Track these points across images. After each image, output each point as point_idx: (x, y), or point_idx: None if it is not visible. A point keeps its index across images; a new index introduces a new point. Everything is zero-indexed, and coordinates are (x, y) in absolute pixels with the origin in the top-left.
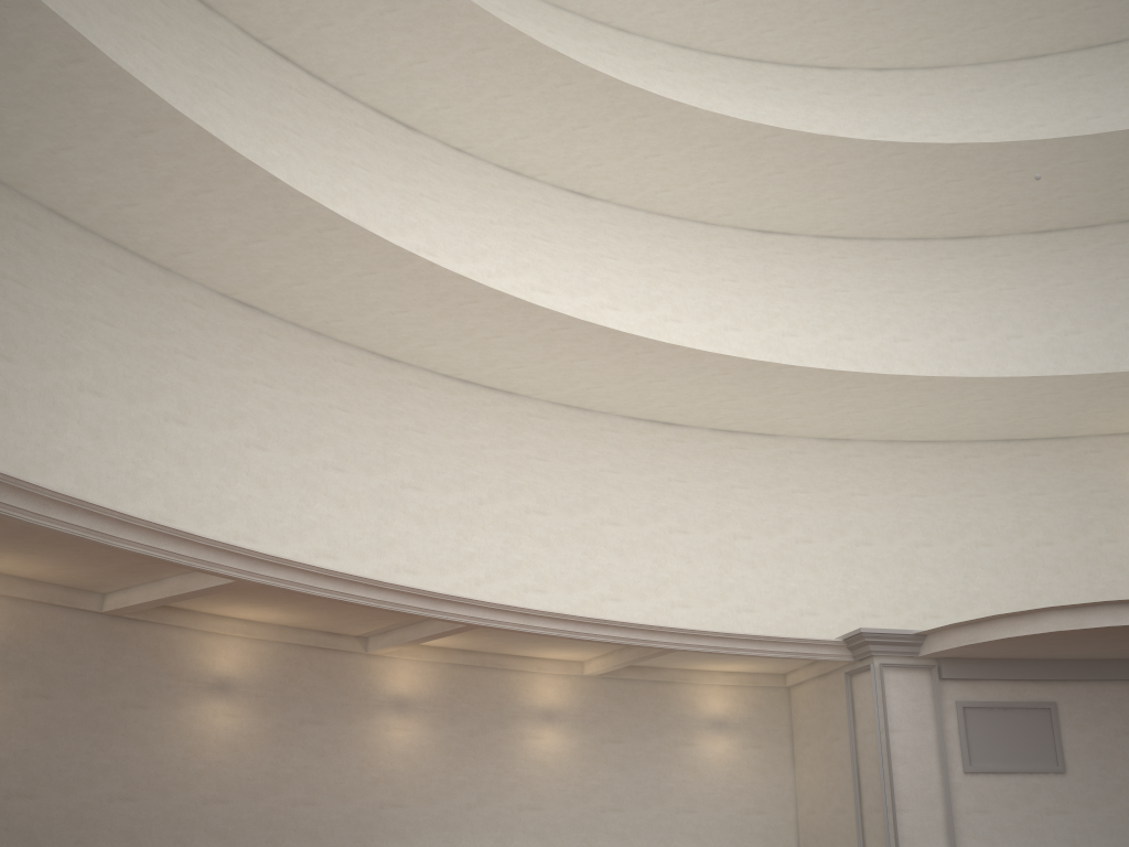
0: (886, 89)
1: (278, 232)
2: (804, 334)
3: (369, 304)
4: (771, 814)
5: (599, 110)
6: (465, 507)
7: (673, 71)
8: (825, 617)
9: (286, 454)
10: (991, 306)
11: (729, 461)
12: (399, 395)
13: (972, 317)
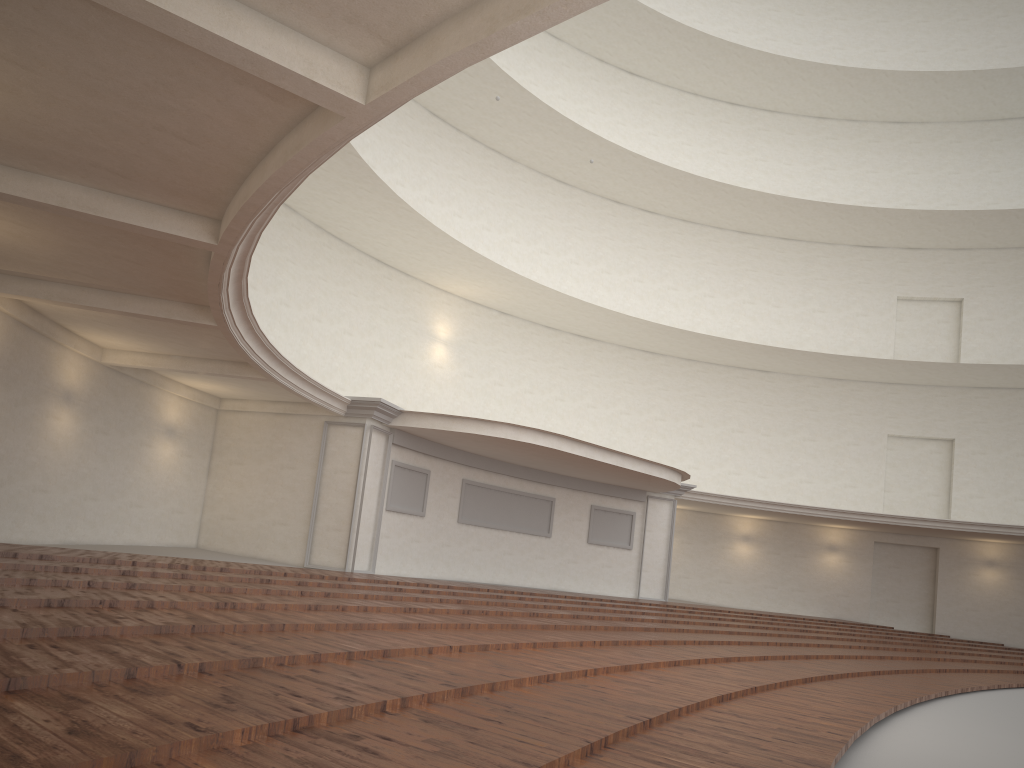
0: None
1: None
2: None
3: None
4: (187, 515)
5: None
6: None
7: None
8: None
9: None
10: (395, 152)
11: None
12: None
13: (383, 153)
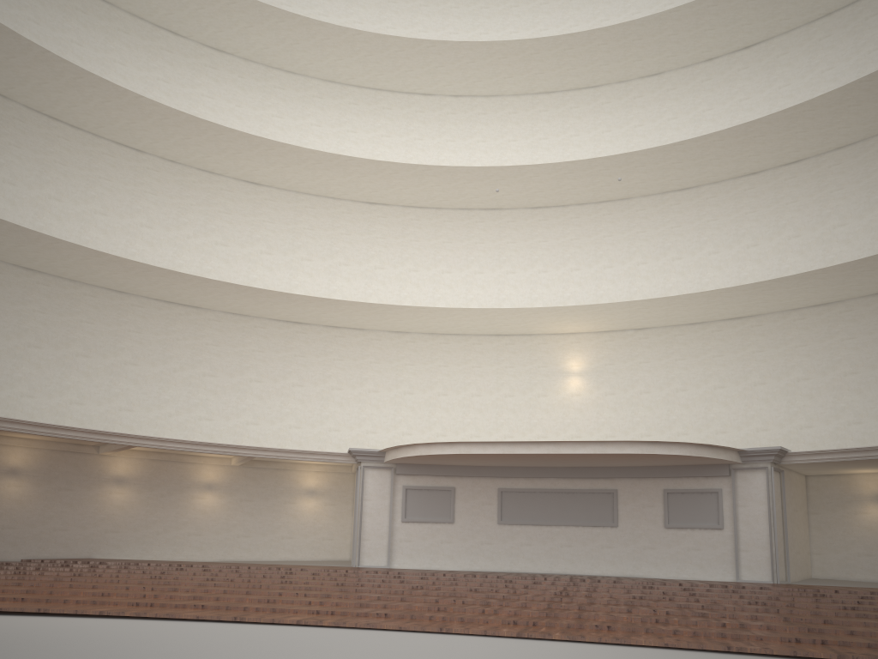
0: (459, 110)
1: (30, 243)
2: (388, 268)
3: (95, 270)
4: (337, 540)
5: (244, 146)
6: (165, 374)
7: (322, 98)
8: (381, 434)
9: (52, 349)
10: (501, 252)
11: (333, 344)
12: (125, 312)
13: (489, 259)
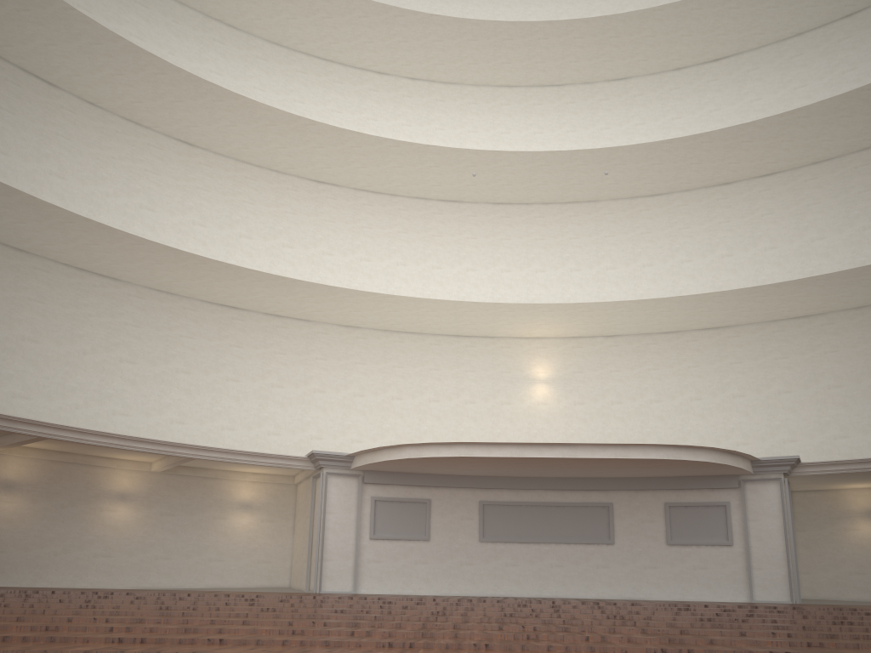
0: (415, 93)
1: None
2: (338, 254)
3: None
4: (274, 563)
5: (188, 93)
6: (72, 356)
7: (267, 60)
8: (327, 440)
9: None
10: (460, 248)
11: (275, 335)
12: (26, 276)
13: (448, 254)
